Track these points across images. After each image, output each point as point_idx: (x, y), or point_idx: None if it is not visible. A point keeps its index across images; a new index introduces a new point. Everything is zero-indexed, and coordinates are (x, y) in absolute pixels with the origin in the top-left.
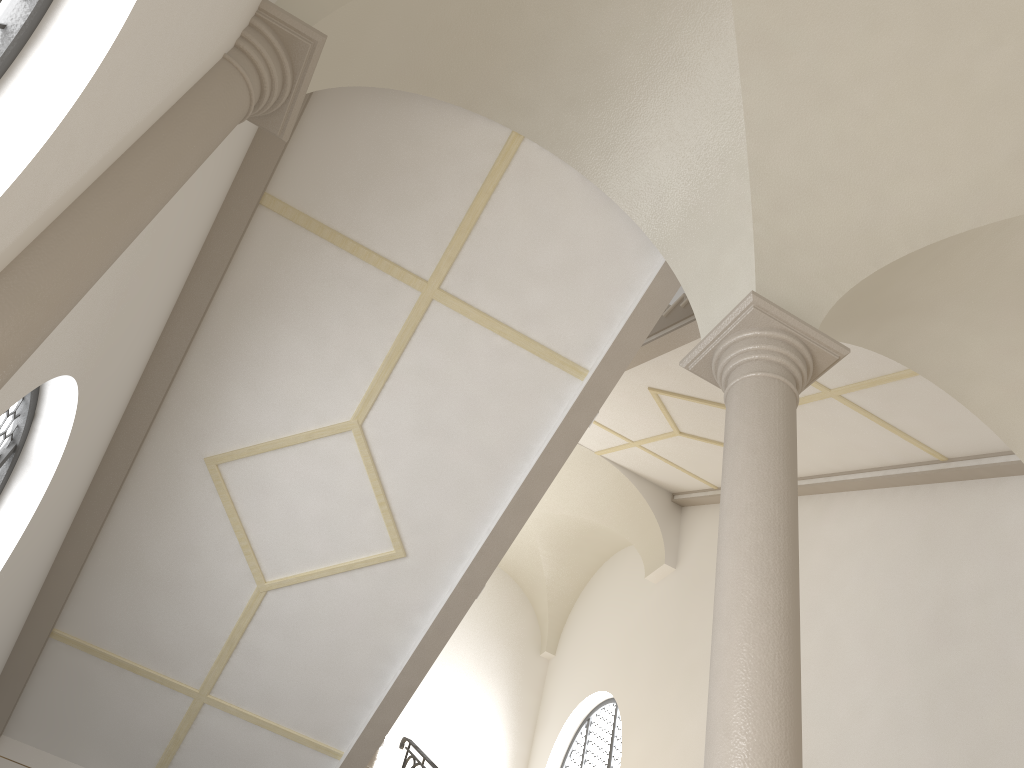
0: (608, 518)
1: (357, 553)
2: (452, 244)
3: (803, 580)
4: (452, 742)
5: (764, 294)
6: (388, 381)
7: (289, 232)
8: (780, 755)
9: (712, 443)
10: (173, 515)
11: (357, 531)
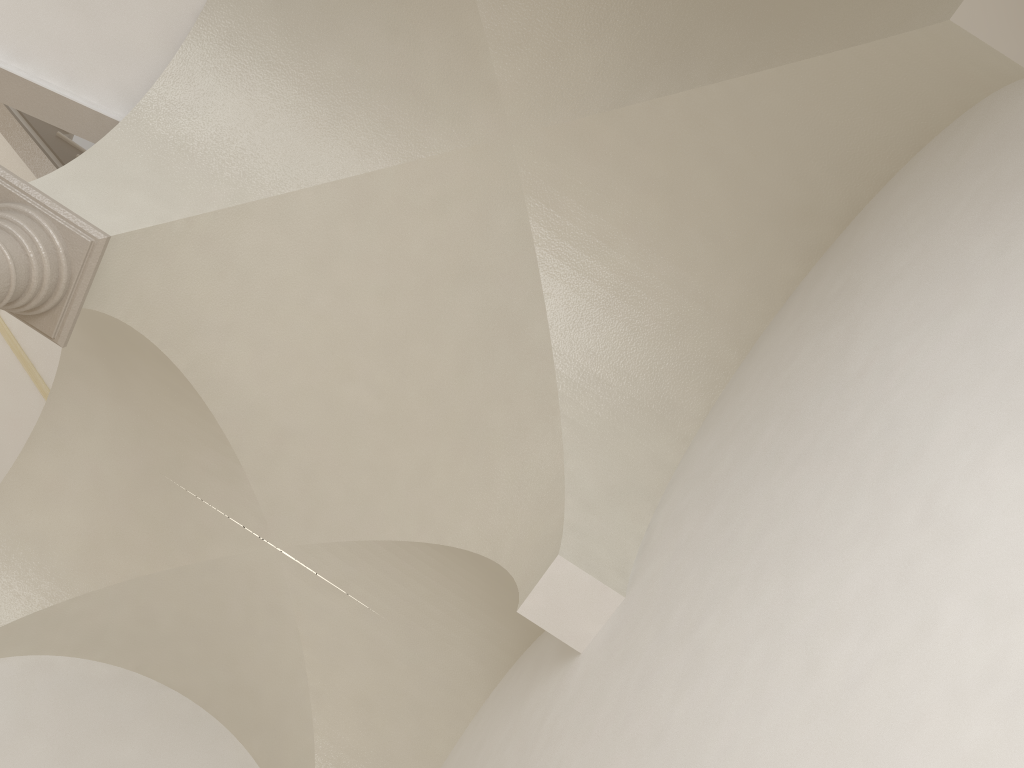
0: None
1: None
2: None
3: None
4: None
5: (107, 246)
6: None
7: None
8: None
9: None
10: None
11: None
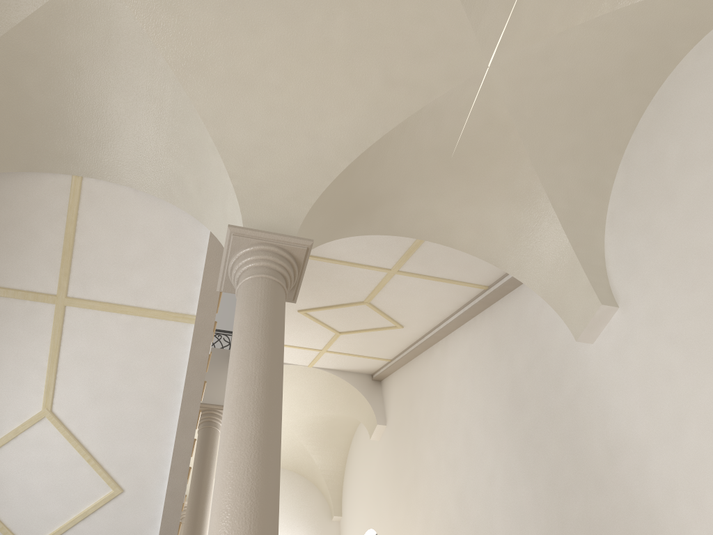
0: (336, 407)
1: (87, 502)
2: (63, 264)
3: (446, 401)
4: None
5: (250, 224)
6: (58, 373)
7: None
8: None
9: (362, 332)
10: None
11: (80, 486)
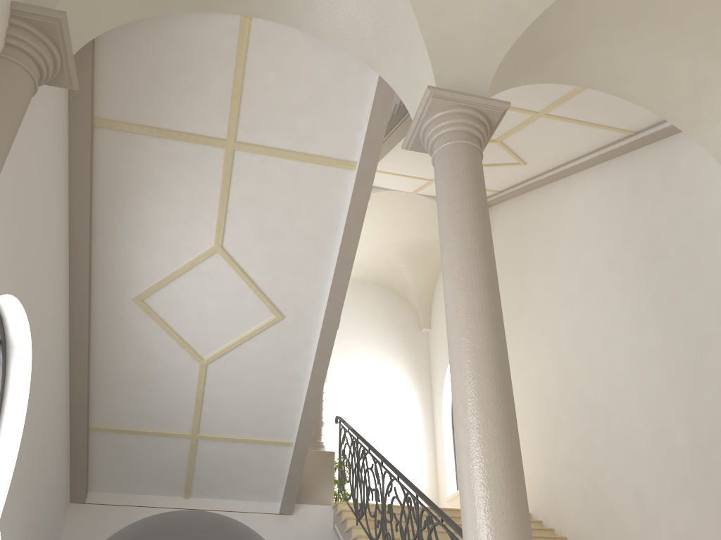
0: (435, 233)
1: (253, 325)
2: (232, 109)
3: (565, 241)
4: (379, 403)
5: (442, 81)
6: (227, 213)
7: (121, 138)
8: (494, 404)
9: None
10: (129, 339)
11: (247, 312)
